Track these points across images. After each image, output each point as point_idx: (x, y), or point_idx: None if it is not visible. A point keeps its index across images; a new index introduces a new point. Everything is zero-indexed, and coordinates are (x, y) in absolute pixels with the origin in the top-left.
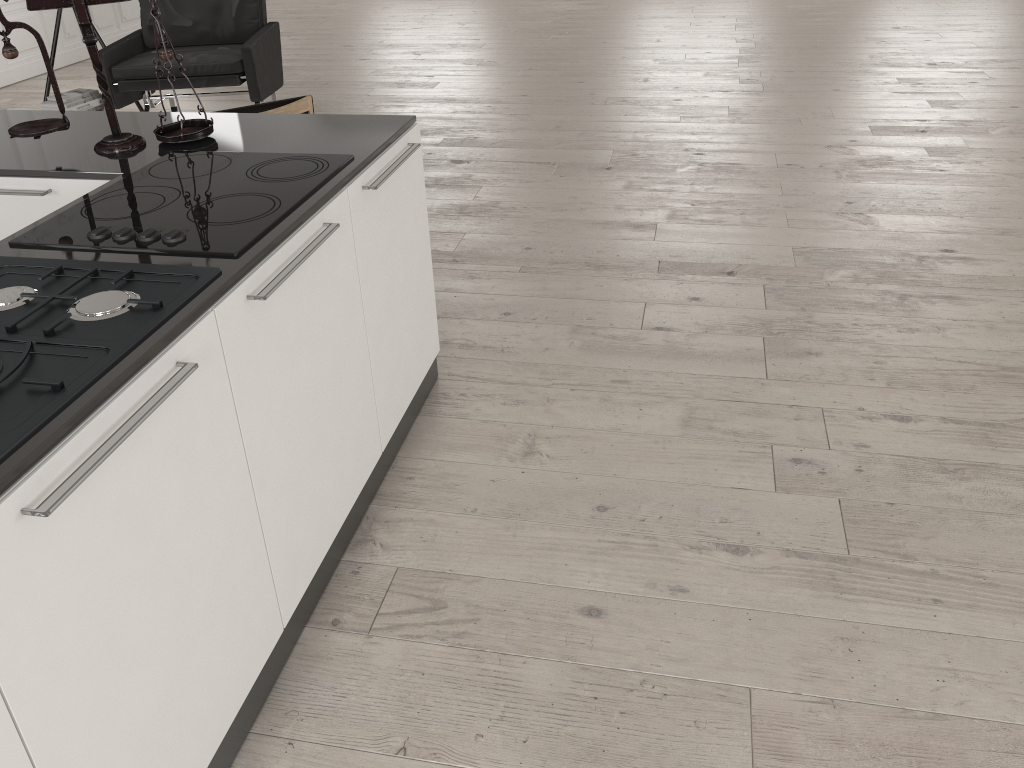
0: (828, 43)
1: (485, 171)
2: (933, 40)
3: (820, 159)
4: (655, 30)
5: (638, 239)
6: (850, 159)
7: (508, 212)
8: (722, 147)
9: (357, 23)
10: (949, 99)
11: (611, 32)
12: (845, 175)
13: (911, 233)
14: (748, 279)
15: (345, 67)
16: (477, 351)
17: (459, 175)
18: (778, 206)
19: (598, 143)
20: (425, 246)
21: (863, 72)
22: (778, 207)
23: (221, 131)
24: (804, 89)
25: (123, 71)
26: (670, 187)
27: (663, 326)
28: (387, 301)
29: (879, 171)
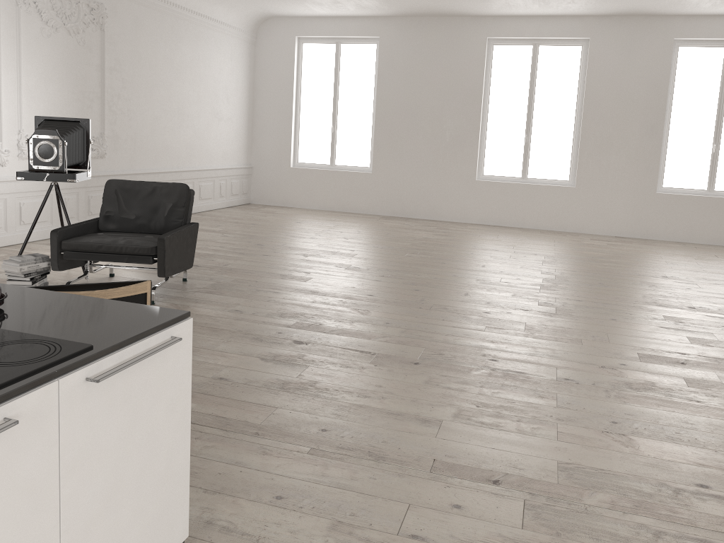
0: (611, 282)
1: (317, 353)
2: (693, 289)
3: (594, 377)
4: (483, 258)
5: (422, 434)
6: (619, 380)
7: (320, 392)
8: (513, 356)
9: (274, 230)
10: (705, 338)
11: (450, 256)
12: (613, 395)
13: (669, 461)
14: (511, 491)
15: (250, 259)
16: (234, 537)
17: (295, 354)
18: (551, 417)
19: (414, 340)
20: (182, 432)
21: (636, 307)
22: (551, 418)
23: (13, 305)
24: (588, 315)
25: (69, 244)
26: (462, 387)
27: (419, 534)
28: (106, 493)
29: (643, 395)
